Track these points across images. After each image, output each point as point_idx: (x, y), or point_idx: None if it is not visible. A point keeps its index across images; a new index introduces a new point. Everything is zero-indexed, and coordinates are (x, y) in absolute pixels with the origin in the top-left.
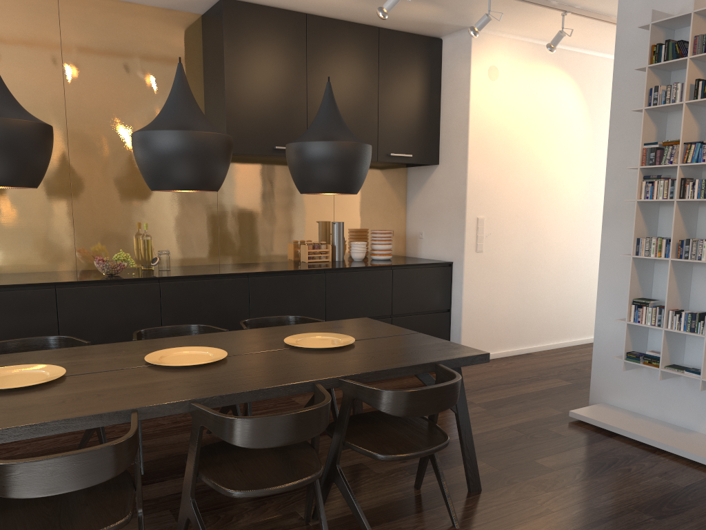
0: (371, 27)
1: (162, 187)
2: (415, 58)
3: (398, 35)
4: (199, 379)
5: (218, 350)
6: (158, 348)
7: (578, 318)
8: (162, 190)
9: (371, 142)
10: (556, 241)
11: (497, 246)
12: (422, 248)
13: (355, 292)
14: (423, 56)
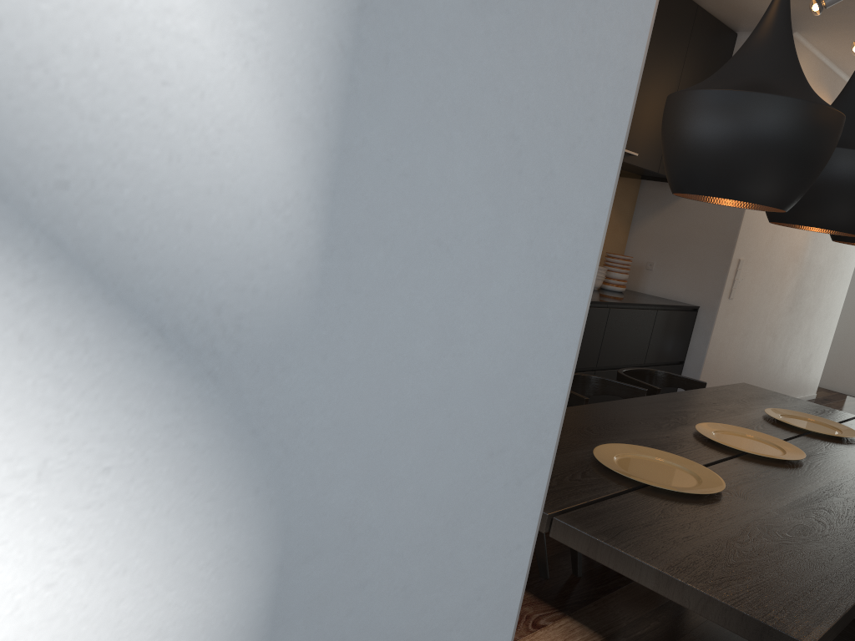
0: (692, 2)
1: (833, 226)
2: (714, 52)
3: (709, 19)
4: (853, 485)
5: (754, 432)
6: (667, 421)
7: (769, 381)
8: (769, 221)
9: (659, 148)
10: (778, 294)
11: (742, 294)
12: (649, 281)
13: (625, 333)
14: (720, 51)
